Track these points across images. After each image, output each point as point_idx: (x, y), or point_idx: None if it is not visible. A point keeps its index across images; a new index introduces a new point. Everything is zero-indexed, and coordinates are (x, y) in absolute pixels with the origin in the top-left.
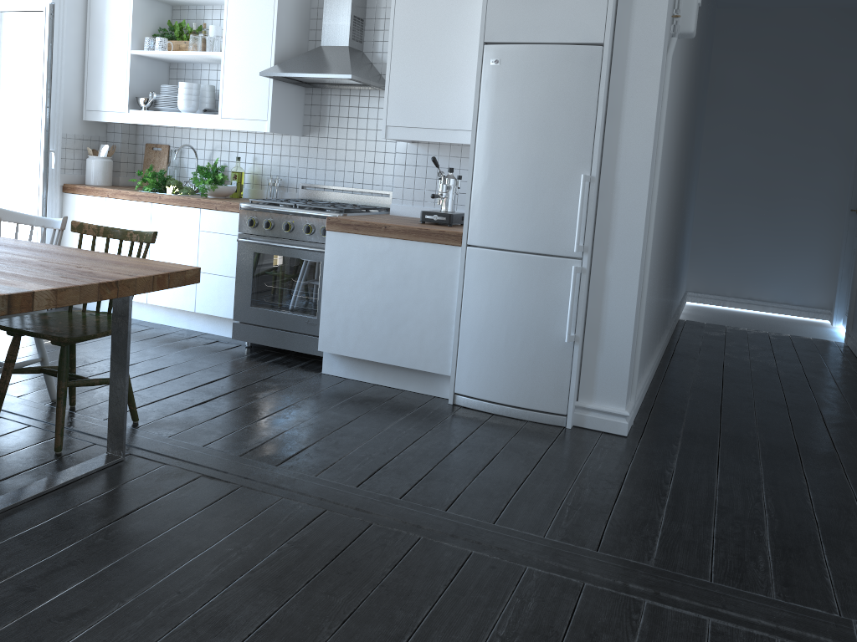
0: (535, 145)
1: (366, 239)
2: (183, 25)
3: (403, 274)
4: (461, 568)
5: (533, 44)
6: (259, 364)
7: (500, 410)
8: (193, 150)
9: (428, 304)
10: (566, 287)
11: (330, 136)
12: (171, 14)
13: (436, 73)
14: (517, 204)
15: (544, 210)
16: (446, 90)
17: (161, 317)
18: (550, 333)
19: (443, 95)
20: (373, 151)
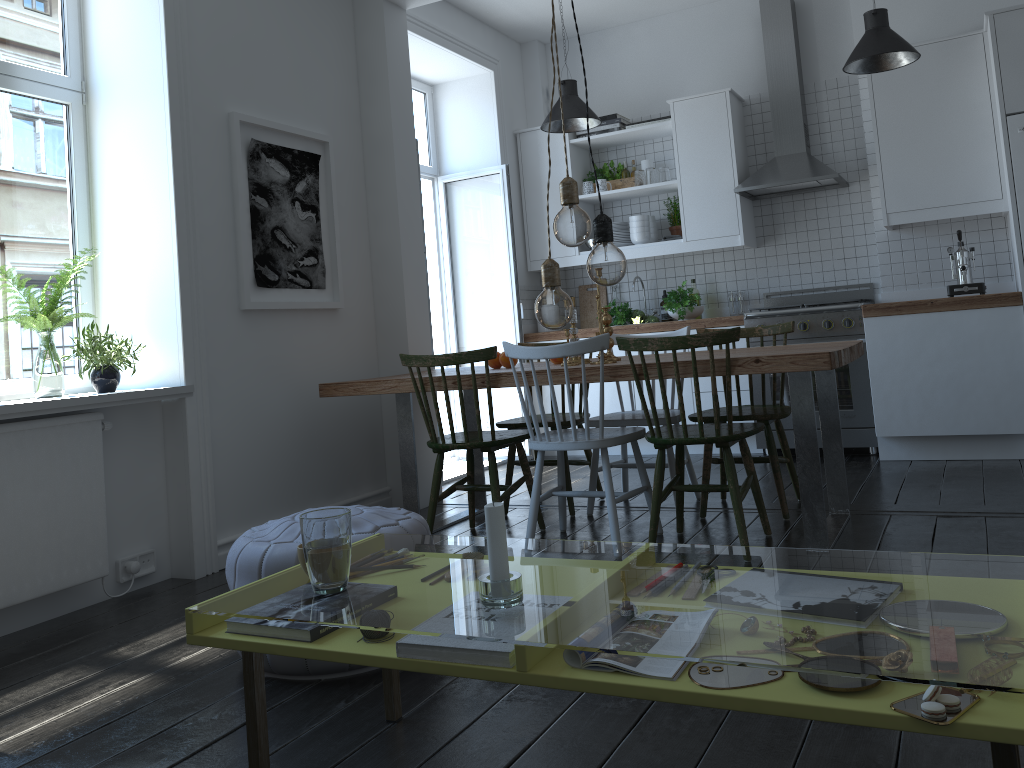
0: None
1: (911, 318)
2: (611, 165)
3: (961, 344)
4: None
5: None
6: None
7: None
8: (641, 281)
9: (996, 368)
10: None
11: (789, 242)
12: (589, 159)
13: (933, 155)
14: None
15: None
16: (947, 169)
17: (652, 447)
18: None
19: (944, 174)
20: (841, 248)
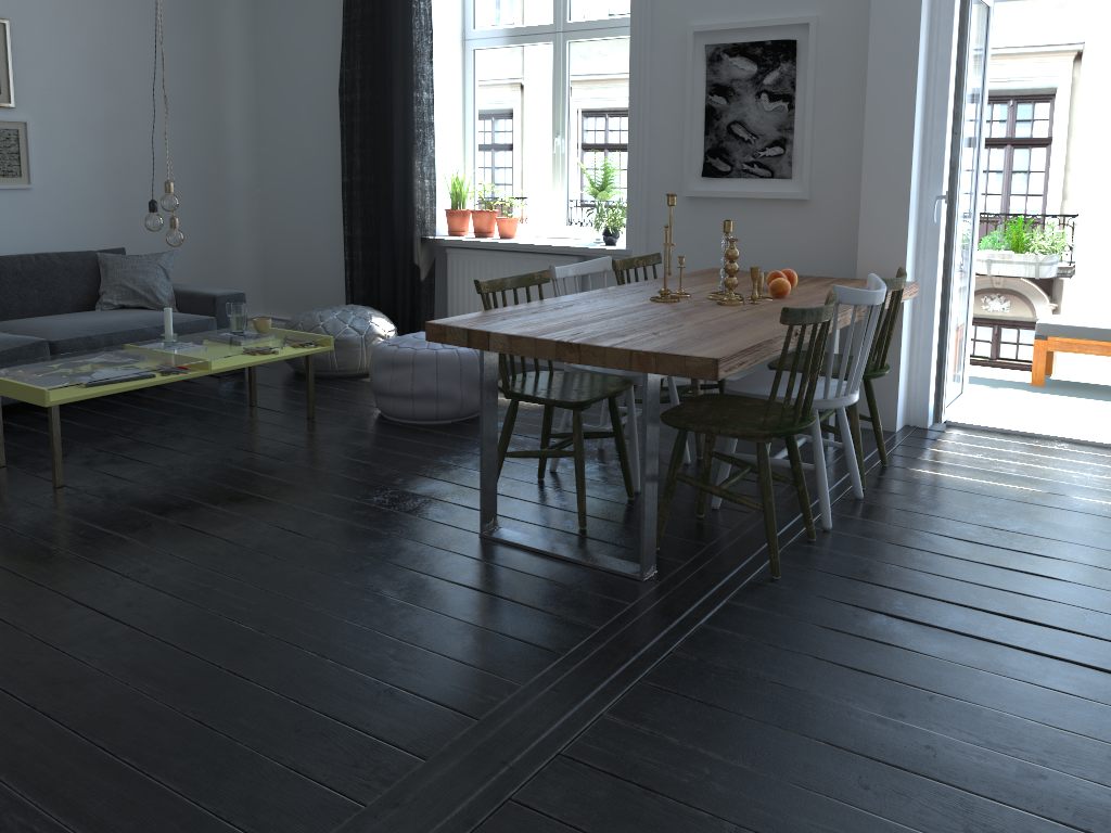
0: None
1: None
2: None
3: None
4: None
5: None
6: None
7: None
8: None
9: None
10: None
11: None
12: None
13: None
14: None
15: None
16: None
17: None
18: None
19: None
20: None
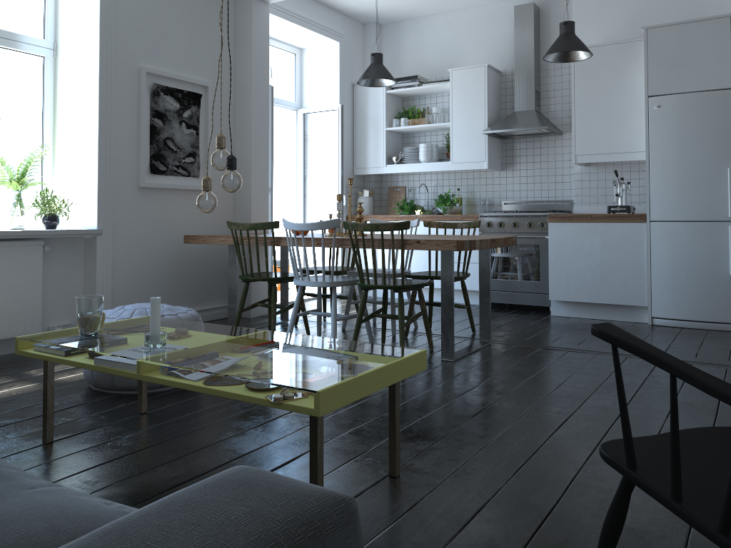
0: (692, 153)
1: (577, 225)
2: (414, 109)
3: (606, 244)
4: (726, 372)
5: (683, 93)
6: (507, 313)
7: (687, 325)
8: (426, 187)
9: (626, 261)
10: (725, 240)
11: (522, 168)
12: (402, 103)
13: (607, 118)
14: (684, 191)
15: (703, 193)
16: (616, 128)
17: None
18: (717, 270)
19: (613, 132)
20: (554, 175)
